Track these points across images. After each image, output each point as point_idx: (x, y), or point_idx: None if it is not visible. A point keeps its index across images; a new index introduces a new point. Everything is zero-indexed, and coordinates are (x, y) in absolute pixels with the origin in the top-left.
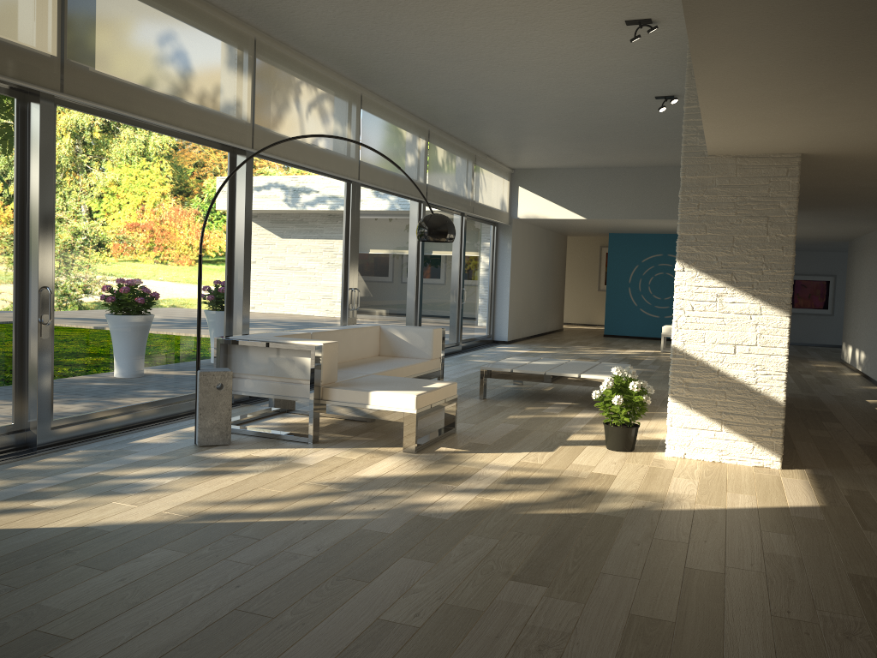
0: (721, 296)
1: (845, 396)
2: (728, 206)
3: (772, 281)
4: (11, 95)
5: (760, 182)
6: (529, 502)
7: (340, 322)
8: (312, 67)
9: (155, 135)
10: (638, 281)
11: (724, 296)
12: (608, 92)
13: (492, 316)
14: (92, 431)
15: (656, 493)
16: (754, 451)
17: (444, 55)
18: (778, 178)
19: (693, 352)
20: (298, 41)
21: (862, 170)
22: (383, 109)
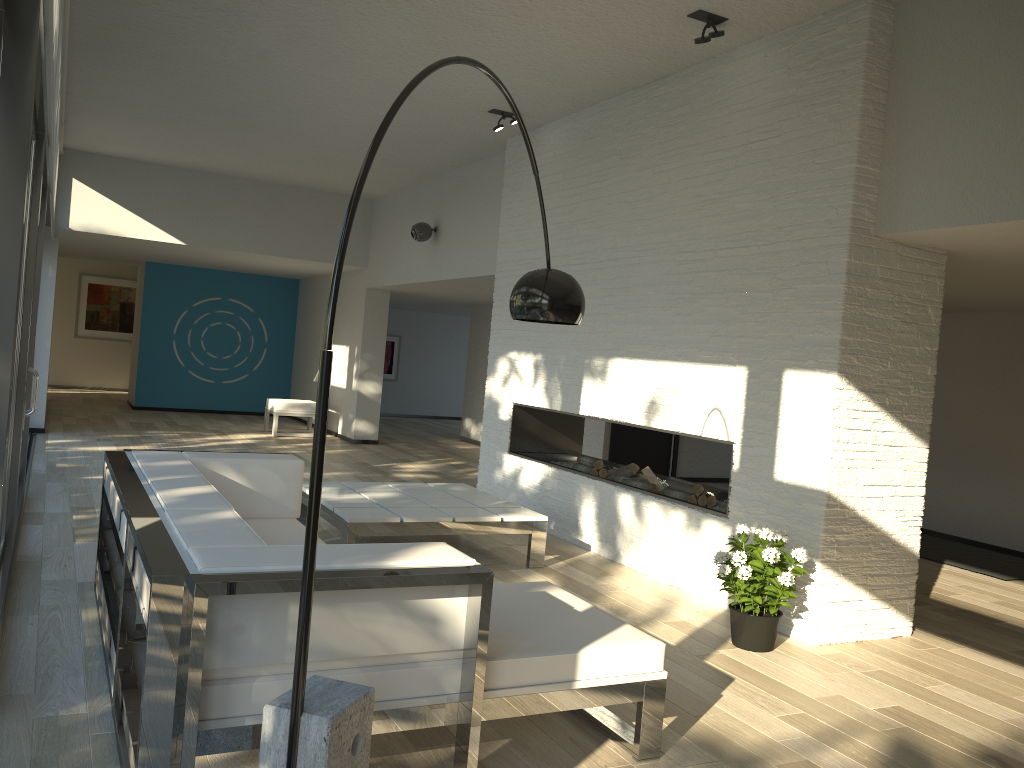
0: (873, 423)
1: None
2: (888, 305)
3: (917, 404)
4: None
5: (915, 280)
6: None
7: (10, 444)
8: None
9: None
10: (187, 332)
11: (877, 422)
12: (453, 88)
13: None
14: None
15: (1007, 727)
16: (893, 619)
17: None
18: (929, 277)
19: (846, 499)
20: None
21: None
22: (63, 1)
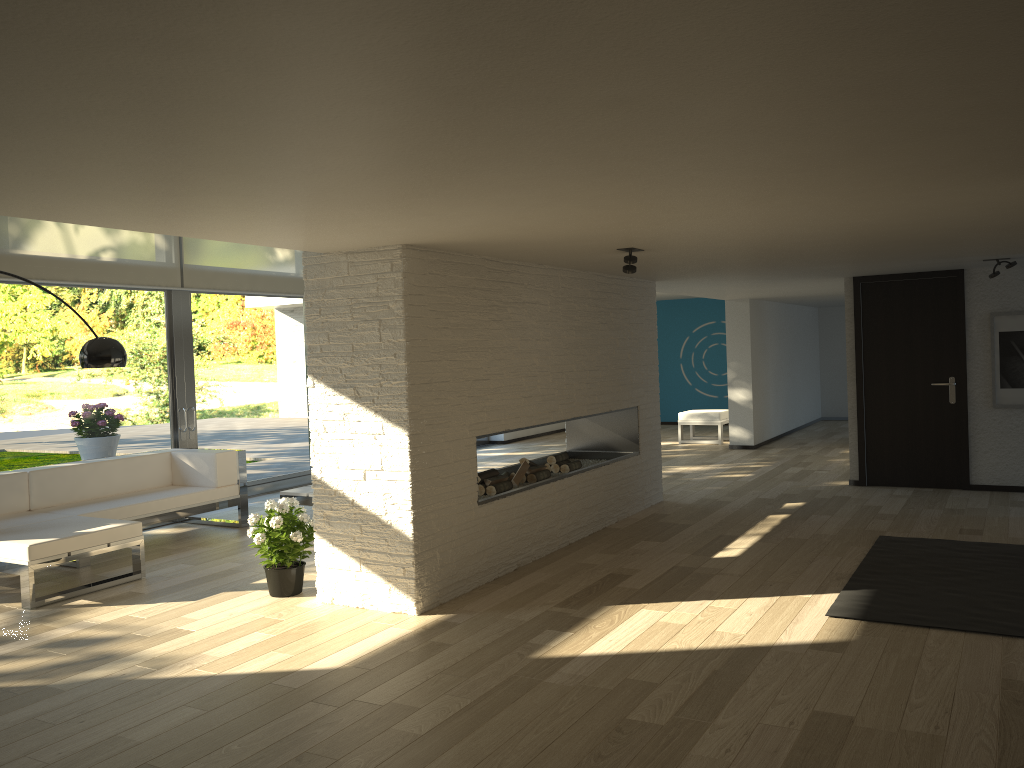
0: (349, 414)
1: (772, 498)
2: (345, 309)
3: (389, 394)
4: None
5: (369, 281)
6: (7, 672)
7: (169, 446)
8: None
9: None
10: (690, 355)
11: (351, 413)
12: None
13: None
14: None
15: (183, 655)
16: (391, 595)
17: None
18: (384, 275)
19: (330, 480)
20: None
21: (542, 248)
22: None
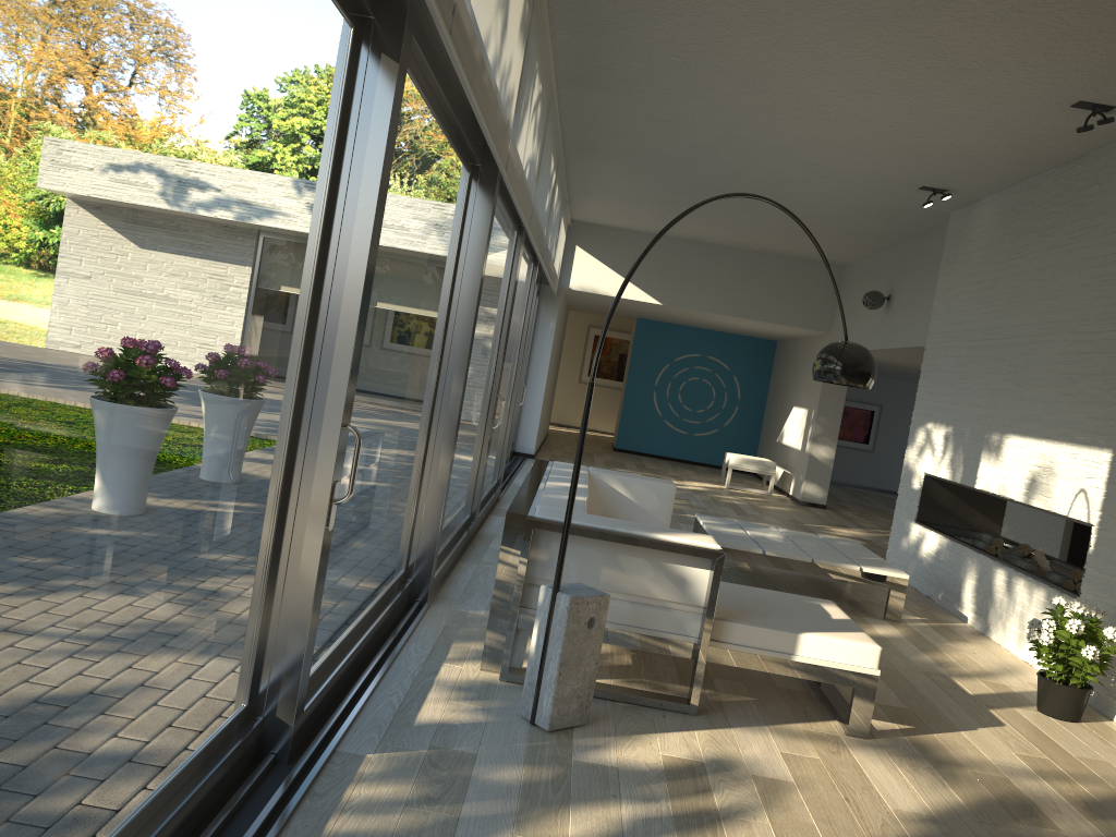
0: None
1: None
2: None
3: None
4: (351, 20)
5: None
6: None
7: (479, 447)
8: (544, 48)
9: (440, 133)
10: (667, 385)
11: None
12: (876, 170)
13: (517, 418)
14: (328, 695)
15: None
16: None
17: (757, 79)
18: None
19: None
20: (574, 7)
21: None
22: (552, 124)
